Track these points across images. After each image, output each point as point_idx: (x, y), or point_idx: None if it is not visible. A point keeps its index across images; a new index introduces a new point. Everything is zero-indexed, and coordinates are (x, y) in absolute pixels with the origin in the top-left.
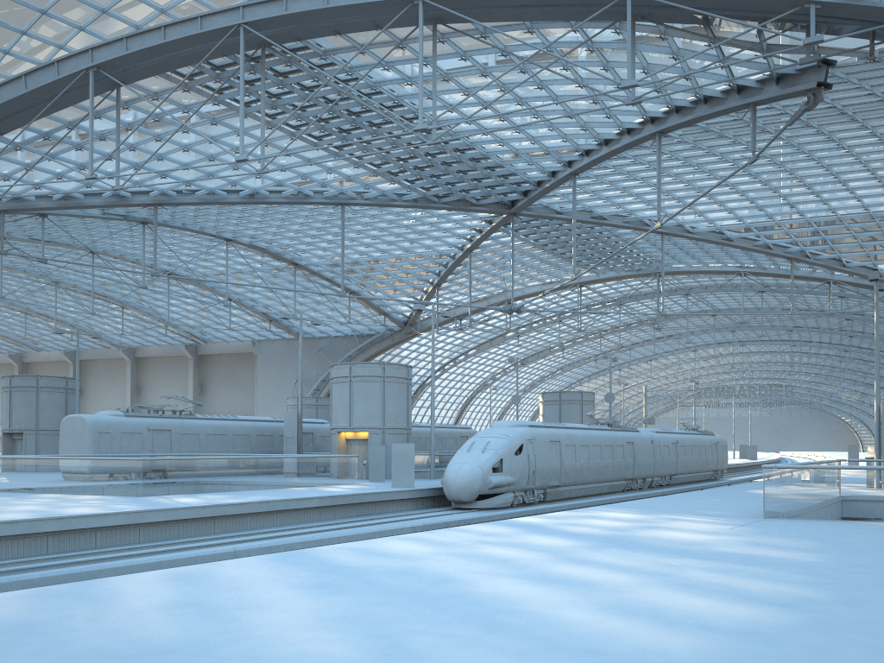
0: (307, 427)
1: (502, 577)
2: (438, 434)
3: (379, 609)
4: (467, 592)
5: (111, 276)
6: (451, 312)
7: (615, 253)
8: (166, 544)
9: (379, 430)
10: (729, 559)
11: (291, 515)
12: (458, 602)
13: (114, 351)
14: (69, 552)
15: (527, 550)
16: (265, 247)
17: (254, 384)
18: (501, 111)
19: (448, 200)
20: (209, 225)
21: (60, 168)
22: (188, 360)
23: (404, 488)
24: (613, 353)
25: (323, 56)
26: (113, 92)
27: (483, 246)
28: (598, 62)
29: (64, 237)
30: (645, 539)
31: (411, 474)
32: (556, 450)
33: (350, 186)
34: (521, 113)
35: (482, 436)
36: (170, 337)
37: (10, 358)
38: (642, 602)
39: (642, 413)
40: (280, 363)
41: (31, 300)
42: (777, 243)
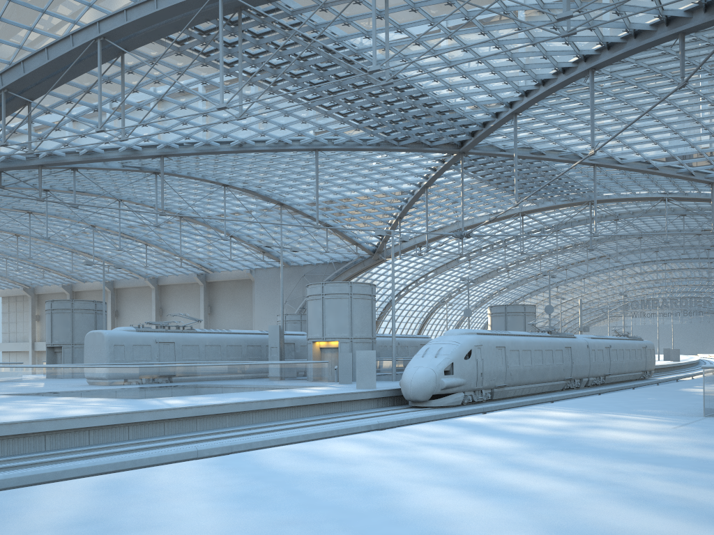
0: (290, 338)
1: (438, 486)
2: (401, 343)
3: (291, 530)
4: (395, 507)
5: (135, 219)
6: (408, 237)
7: (553, 180)
8: (149, 441)
9: (347, 339)
10: (682, 465)
11: (265, 414)
12: (383, 521)
13: (142, 281)
14: (64, 449)
15: (467, 453)
16: (256, 190)
17: (252, 305)
18: (449, 59)
19: (406, 143)
20: (209, 173)
21: (83, 128)
22: (200, 286)
23: (367, 389)
24: (551, 273)
25: (292, 17)
26: (119, 59)
27: (437, 183)
28: (535, 5)
29: (95, 188)
30: (588, 441)
31: (373, 377)
32: (501, 354)
33: (322, 134)
34: (467, 59)
35: (435, 343)
36: (184, 268)
37: (63, 288)
38: (593, 523)
39: (577, 323)
40: (272, 287)
41: (75, 241)
42: (699, 170)
